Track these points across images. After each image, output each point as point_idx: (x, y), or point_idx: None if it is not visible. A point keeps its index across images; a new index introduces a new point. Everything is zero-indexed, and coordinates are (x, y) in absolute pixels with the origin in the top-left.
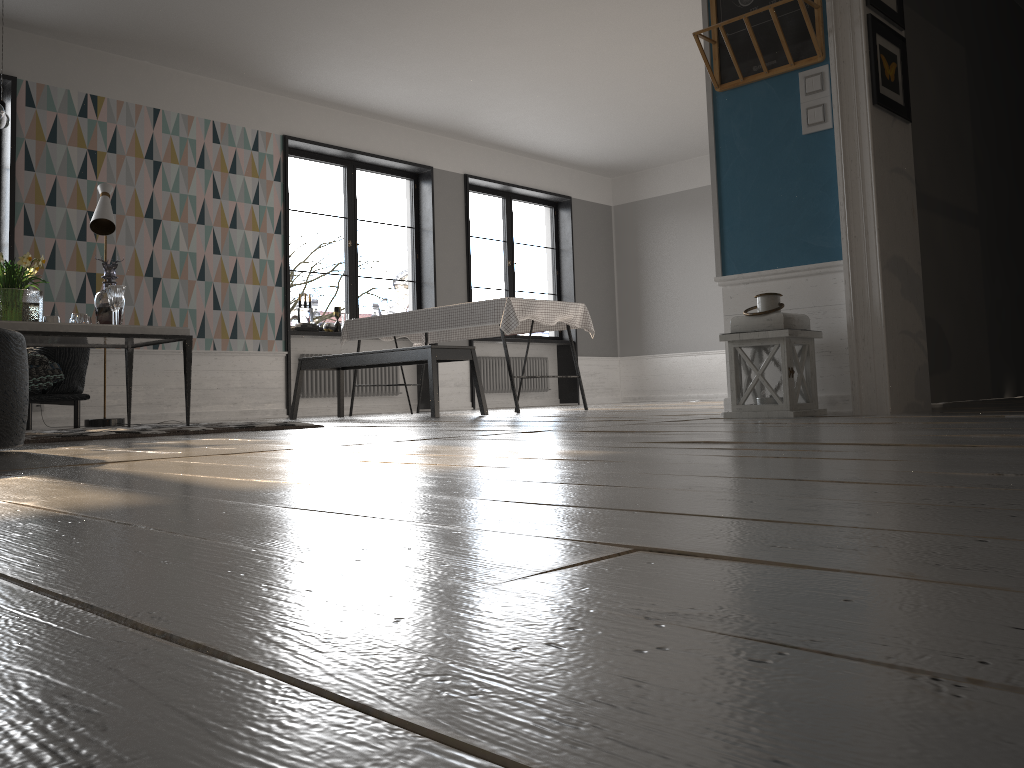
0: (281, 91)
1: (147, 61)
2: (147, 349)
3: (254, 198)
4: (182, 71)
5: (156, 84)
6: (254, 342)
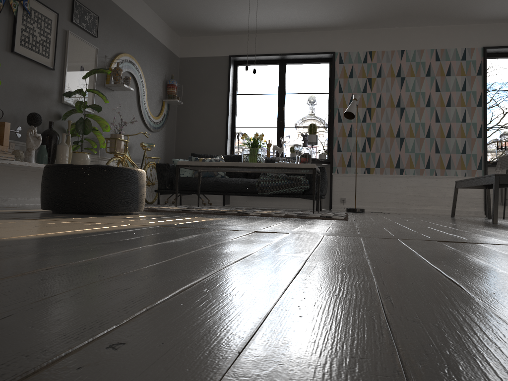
0: (479, 21)
1: (397, 27)
2: (396, 174)
3: (462, 88)
4: (417, 27)
5: (402, 37)
6: (461, 171)
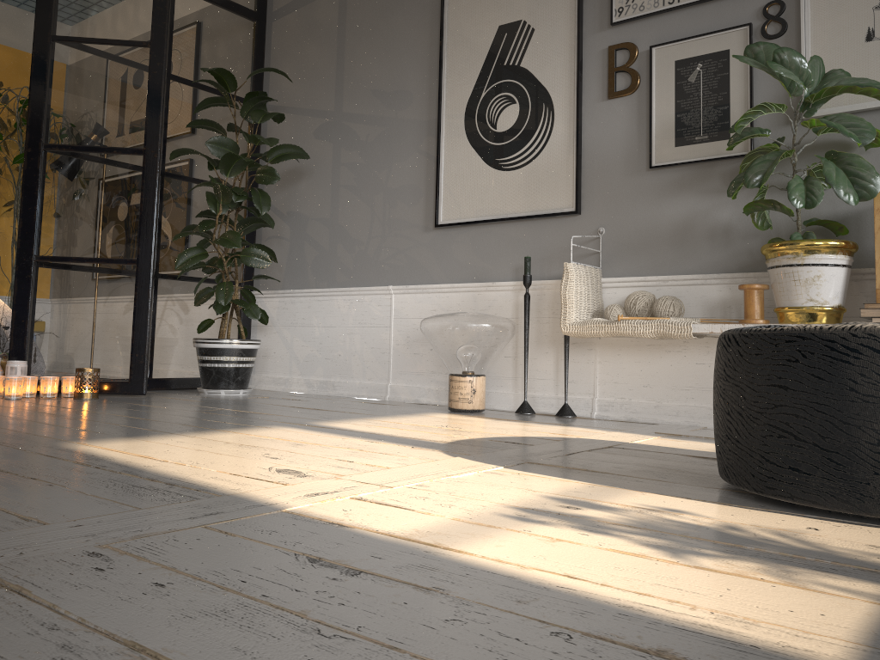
0: None
1: None
2: None
3: None
4: None
5: None
6: None
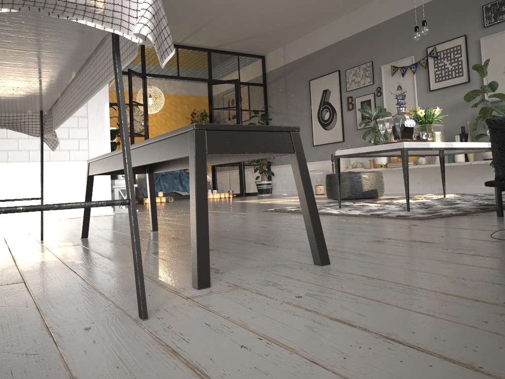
0: None
1: None
2: None
3: None
4: None
5: None
6: None
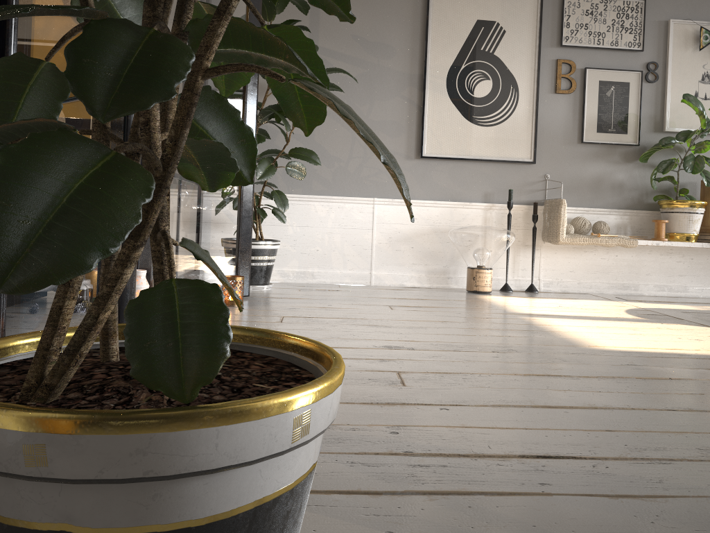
0: None
1: None
2: None
3: None
4: None
5: None
6: None
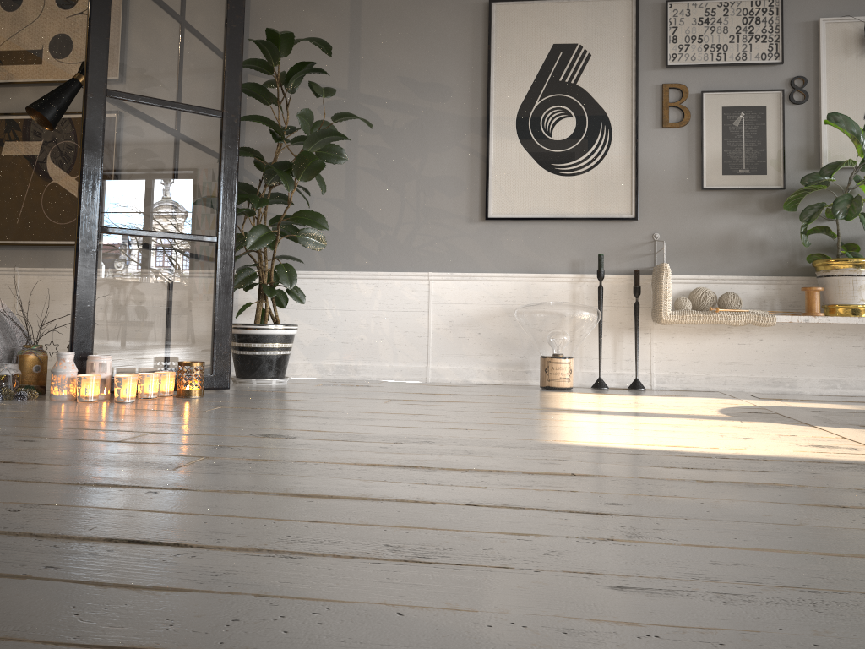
0: None
1: None
2: None
3: None
4: None
5: None
6: None
